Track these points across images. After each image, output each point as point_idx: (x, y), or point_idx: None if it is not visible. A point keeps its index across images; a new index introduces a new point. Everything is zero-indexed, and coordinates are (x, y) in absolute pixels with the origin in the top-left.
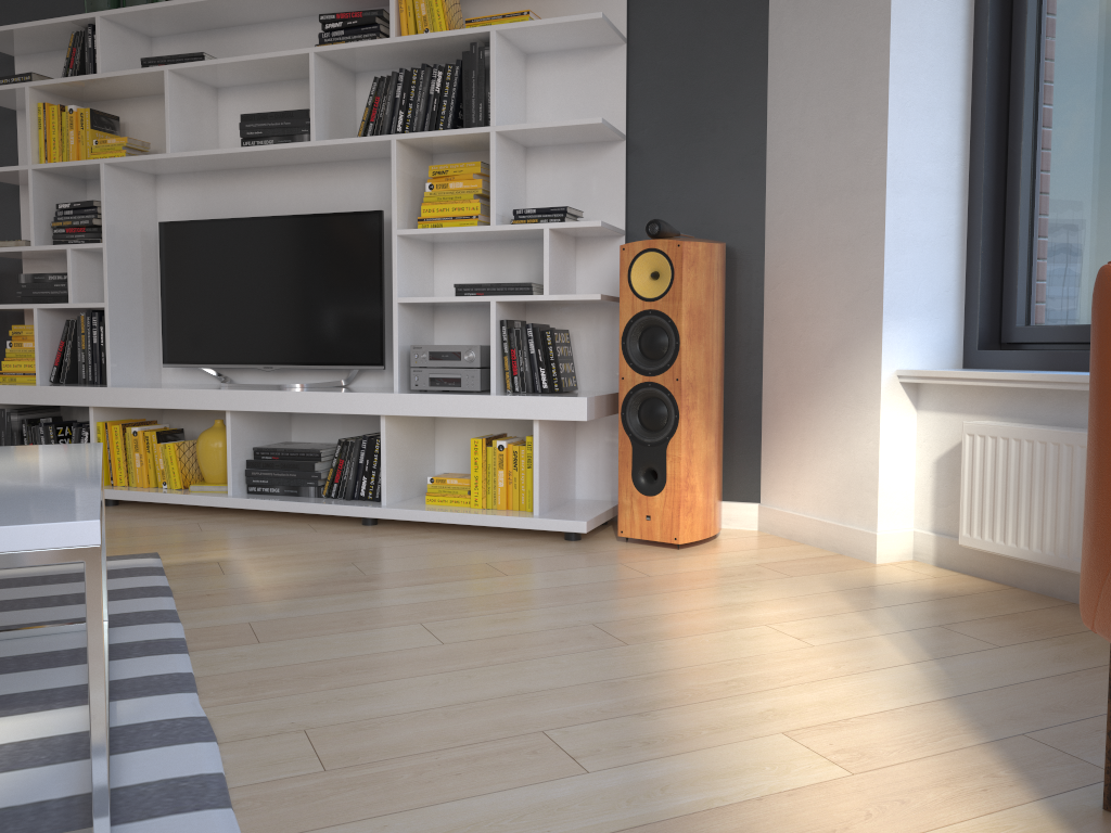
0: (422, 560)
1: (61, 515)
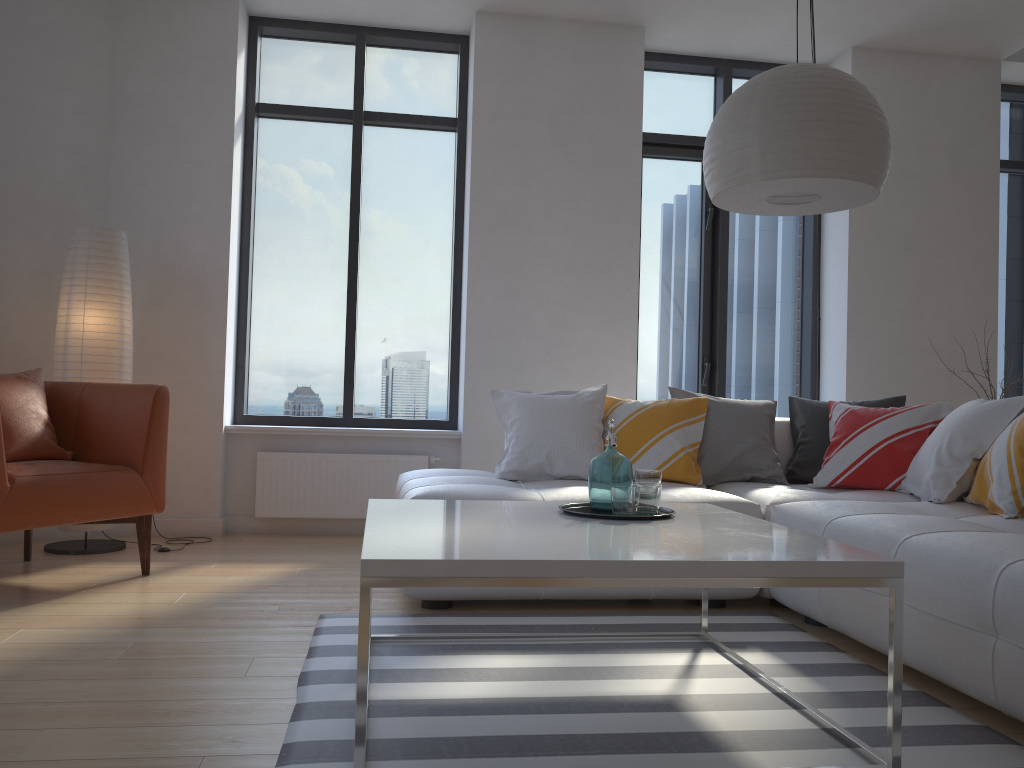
0: None
1: (384, 500)
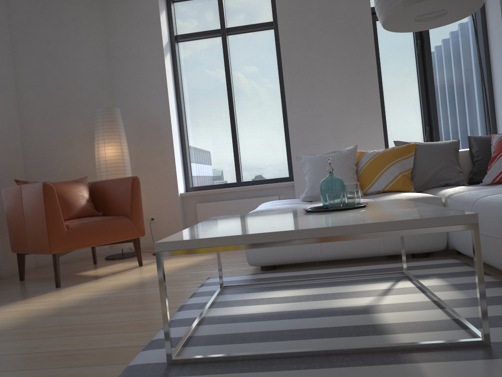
0: None
1: (219, 216)
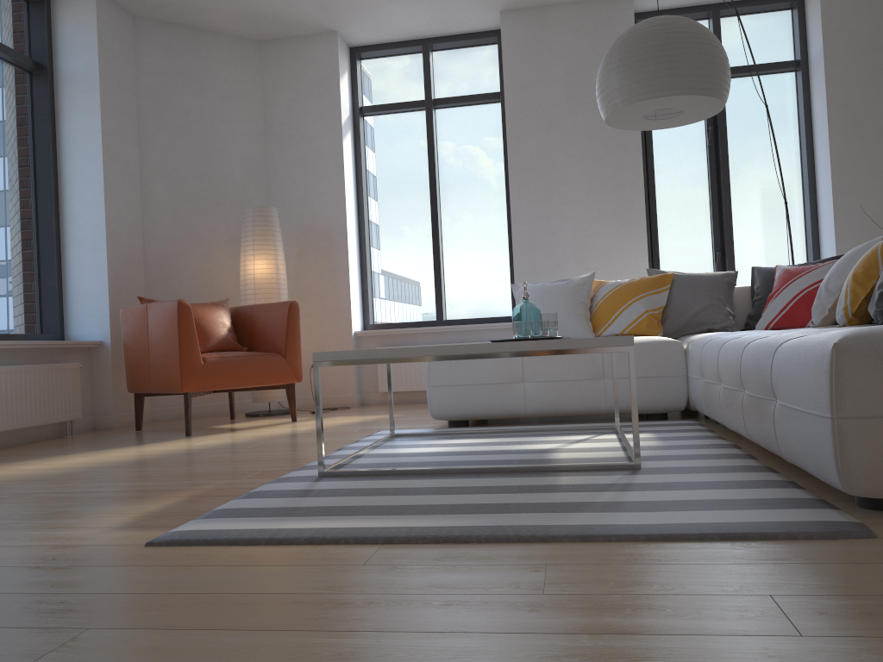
0: (1, 511)
1: None
